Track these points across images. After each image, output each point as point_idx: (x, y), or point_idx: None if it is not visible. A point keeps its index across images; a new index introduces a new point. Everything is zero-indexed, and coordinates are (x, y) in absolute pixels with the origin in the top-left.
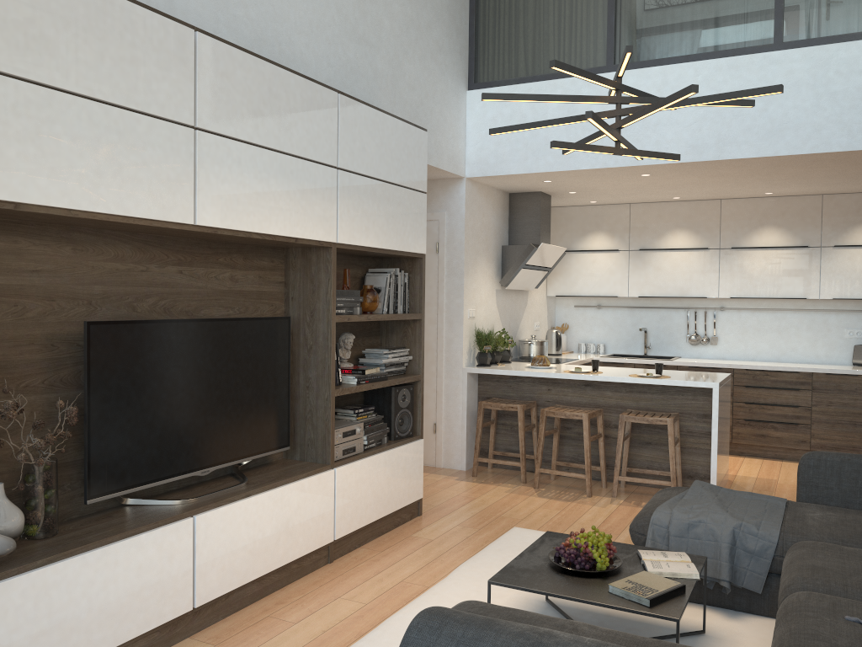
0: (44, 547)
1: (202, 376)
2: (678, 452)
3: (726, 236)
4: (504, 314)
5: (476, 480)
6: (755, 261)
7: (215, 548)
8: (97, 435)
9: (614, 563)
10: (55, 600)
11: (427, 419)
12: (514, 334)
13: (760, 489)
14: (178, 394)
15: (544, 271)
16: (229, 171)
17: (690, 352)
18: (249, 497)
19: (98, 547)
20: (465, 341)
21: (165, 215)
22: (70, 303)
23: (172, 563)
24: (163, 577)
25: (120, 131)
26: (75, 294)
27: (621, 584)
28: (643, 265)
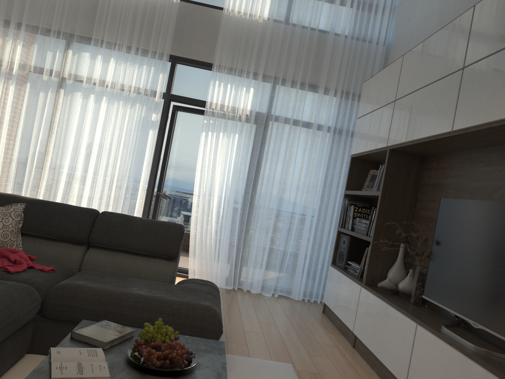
0: (396, 299)
1: (487, 247)
2: None
3: None
4: None
5: None
6: None
7: (420, 359)
8: (432, 262)
9: (133, 355)
10: (375, 314)
11: None
12: None
13: None
14: (470, 254)
15: None
16: (478, 83)
17: None
18: (448, 345)
19: (389, 305)
20: None
21: (439, 130)
22: (463, 192)
23: (403, 343)
24: (399, 347)
25: (431, 94)
26: (466, 187)
27: (125, 330)
28: None
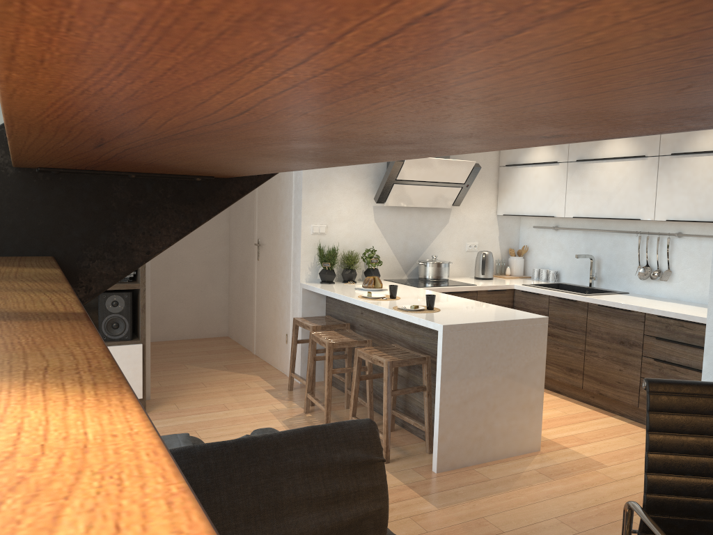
0: None
1: None
2: (426, 403)
3: (667, 139)
4: (394, 232)
5: (280, 394)
6: (699, 171)
7: None
8: None
9: None
10: None
11: (284, 329)
12: (417, 254)
13: (547, 471)
14: None
15: (451, 187)
16: None
17: (642, 288)
18: None
19: None
20: (304, 257)
21: None
22: None
23: None
24: None
25: None
26: None
27: None
28: (580, 180)
